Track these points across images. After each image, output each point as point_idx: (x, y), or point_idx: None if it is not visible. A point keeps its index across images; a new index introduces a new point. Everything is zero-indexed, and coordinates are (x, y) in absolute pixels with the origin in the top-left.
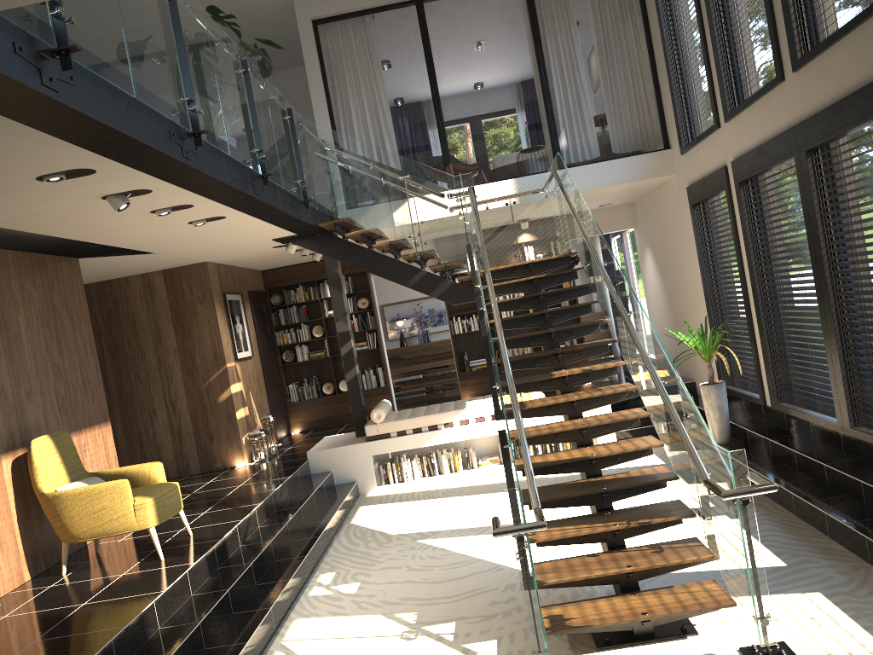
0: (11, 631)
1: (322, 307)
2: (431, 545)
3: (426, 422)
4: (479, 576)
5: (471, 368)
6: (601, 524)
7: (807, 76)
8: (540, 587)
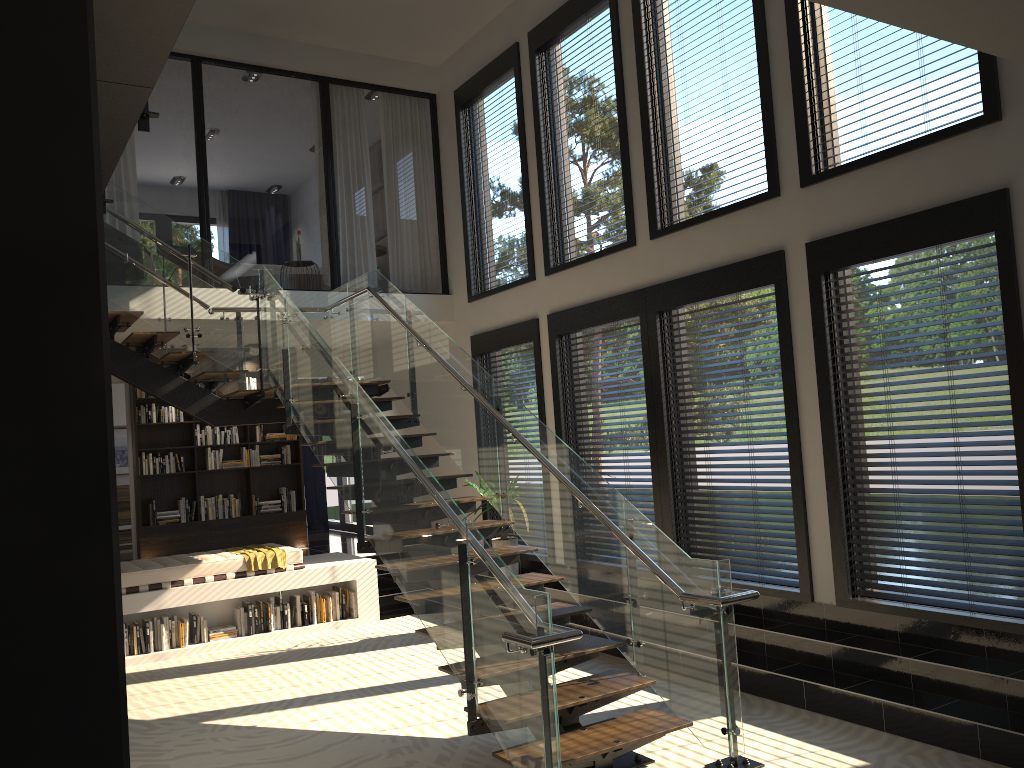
0: None
1: None
2: (229, 725)
3: (147, 579)
4: (340, 746)
5: (159, 521)
6: None
7: (666, 245)
8: (486, 730)
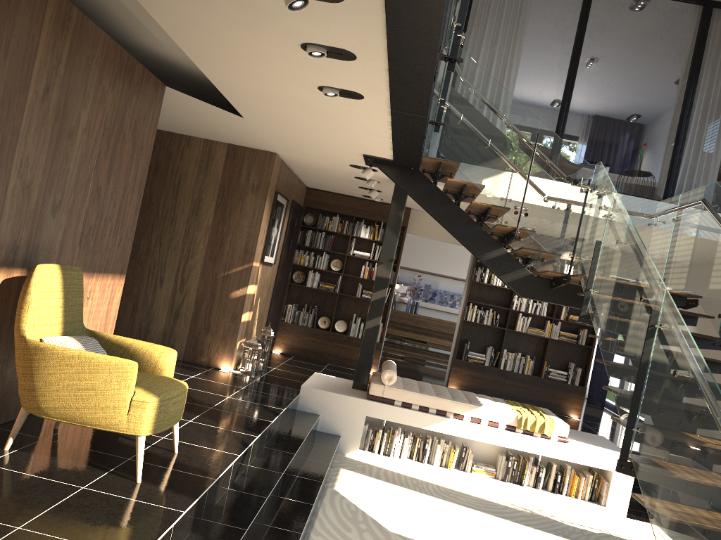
0: None
1: (350, 244)
2: None
3: (436, 404)
4: None
5: (468, 358)
6: None
7: None
8: None
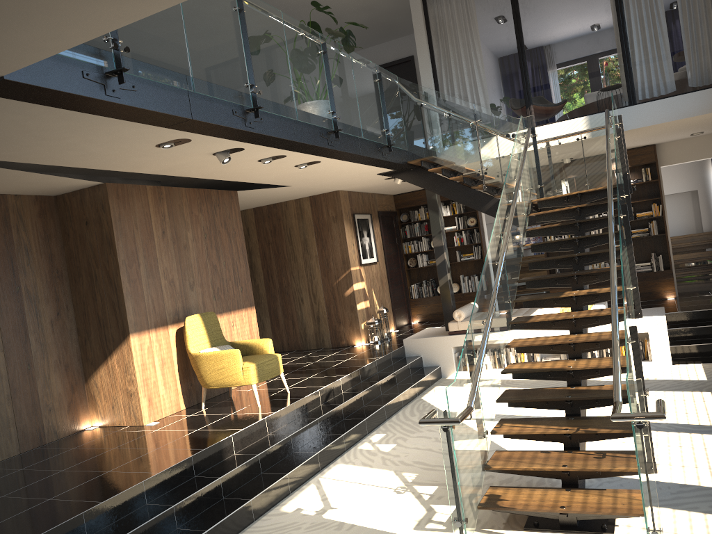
0: (151, 440)
1: None
2: None
3: None
4: None
5: None
6: (556, 427)
7: None
8: (494, 470)
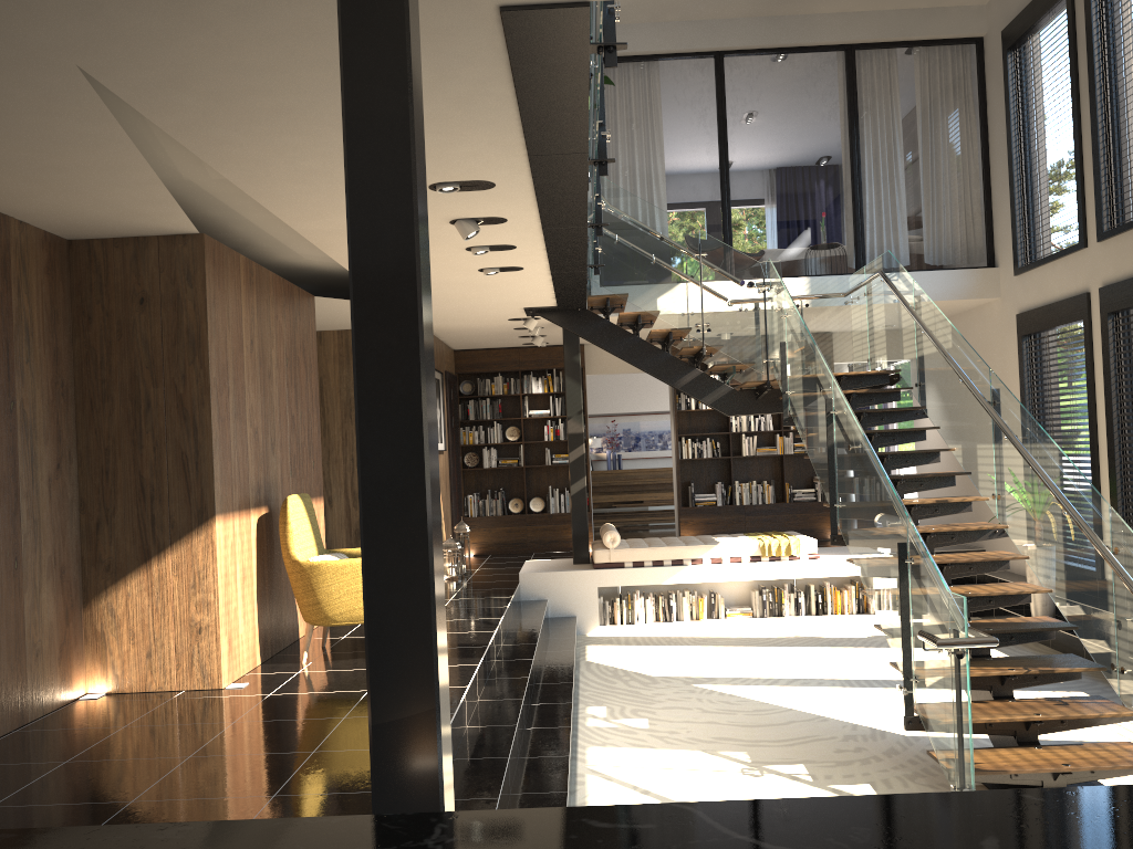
0: (298, 707)
1: (522, 404)
2: (715, 690)
3: (670, 555)
4: (801, 724)
5: (696, 503)
6: (992, 668)
7: None
8: (924, 729)
